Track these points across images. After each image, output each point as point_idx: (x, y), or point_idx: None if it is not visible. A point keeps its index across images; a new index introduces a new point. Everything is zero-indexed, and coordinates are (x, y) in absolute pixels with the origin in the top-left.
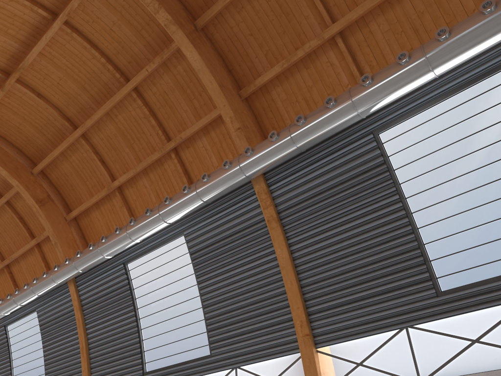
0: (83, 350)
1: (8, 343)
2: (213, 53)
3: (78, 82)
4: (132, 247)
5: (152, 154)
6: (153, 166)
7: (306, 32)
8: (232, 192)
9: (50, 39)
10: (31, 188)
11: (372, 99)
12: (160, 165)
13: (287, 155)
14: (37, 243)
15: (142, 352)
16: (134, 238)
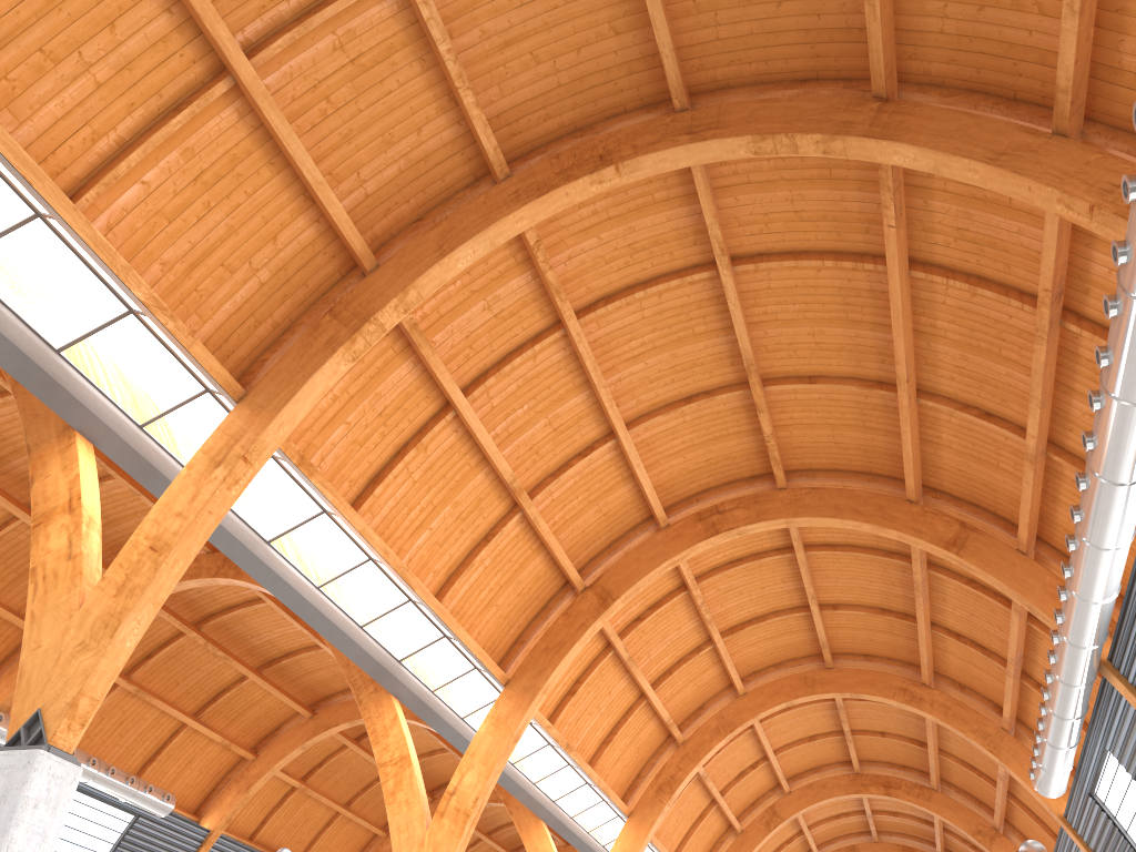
0: None
1: (1118, 829)
2: (954, 101)
3: (837, 320)
4: None
5: (1033, 354)
6: (1067, 368)
7: None
8: None
9: (746, 297)
10: (923, 529)
11: None
12: (1075, 359)
13: None
14: (1029, 614)
15: None
16: (1105, 544)
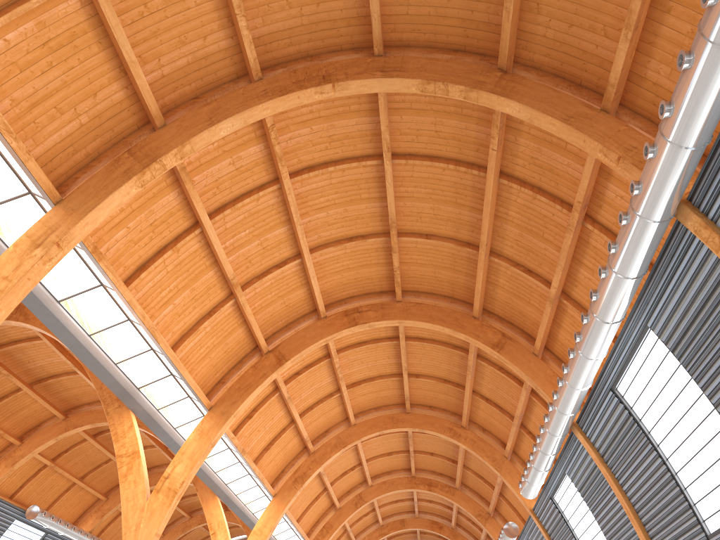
0: (629, 514)
1: (564, 519)
2: (544, 80)
3: (449, 202)
4: (607, 365)
5: (564, 239)
6: (580, 250)
7: None
8: (668, 246)
9: (397, 180)
10: (480, 335)
11: None
12: (586, 245)
13: (685, 166)
14: (531, 390)
15: (692, 506)
16: (591, 356)
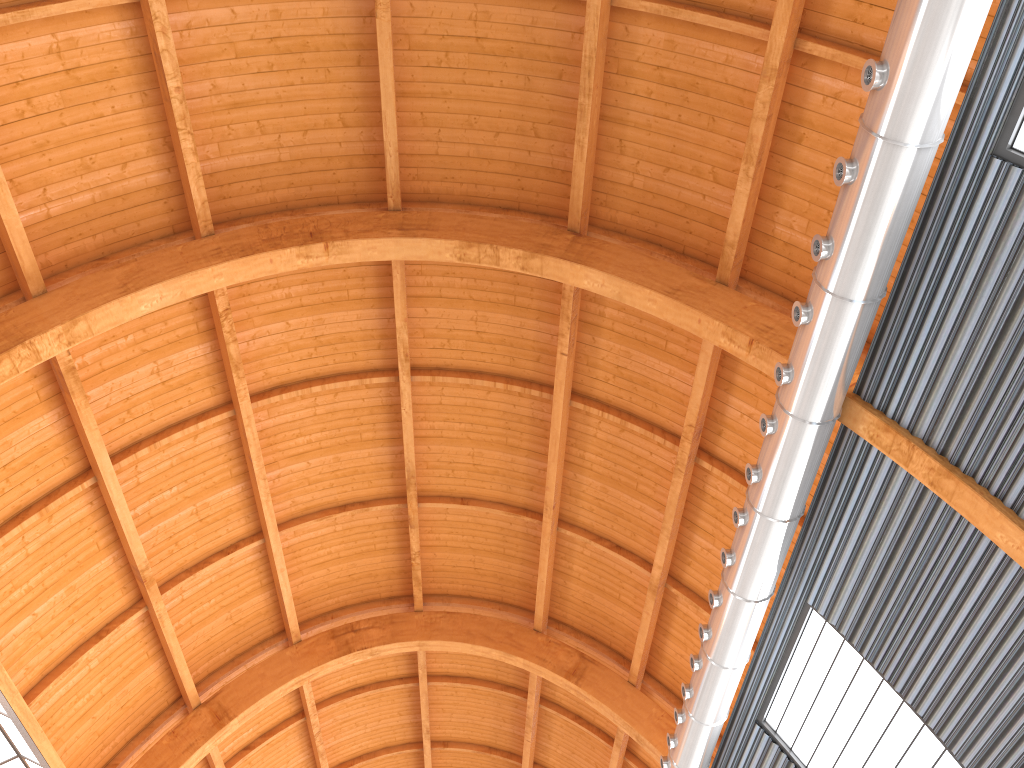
0: None
1: None
2: (634, 247)
3: (497, 444)
4: (749, 680)
5: (671, 486)
6: (694, 504)
7: (746, 84)
8: (830, 469)
9: (418, 409)
10: (547, 658)
11: (913, 99)
12: (702, 496)
13: (854, 331)
14: (626, 750)
15: None
16: (728, 662)
